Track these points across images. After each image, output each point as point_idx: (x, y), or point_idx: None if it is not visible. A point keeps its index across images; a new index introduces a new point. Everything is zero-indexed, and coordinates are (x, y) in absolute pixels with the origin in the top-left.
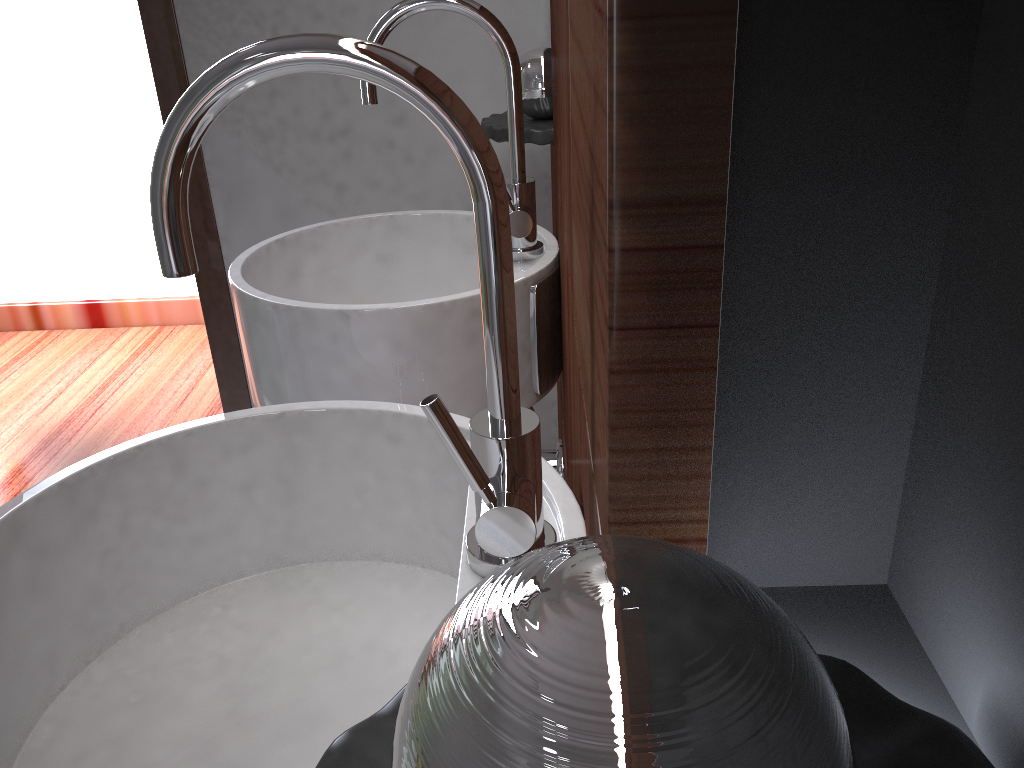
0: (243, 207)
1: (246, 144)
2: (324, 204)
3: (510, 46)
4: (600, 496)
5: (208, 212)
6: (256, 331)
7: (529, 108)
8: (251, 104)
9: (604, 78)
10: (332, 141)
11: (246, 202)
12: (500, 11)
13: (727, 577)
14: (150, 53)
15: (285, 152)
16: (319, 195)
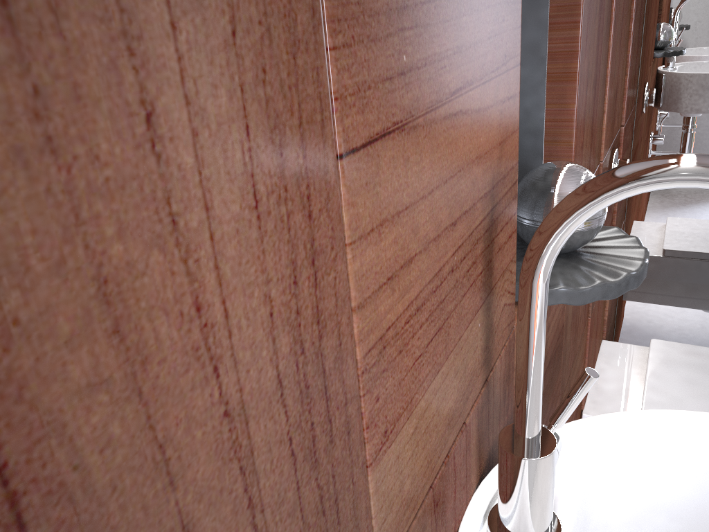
0: None
1: None
2: None
3: None
4: (504, 328)
5: None
6: None
7: None
8: None
9: (516, 118)
10: None
11: None
12: None
13: (534, 170)
14: None
15: None
16: None
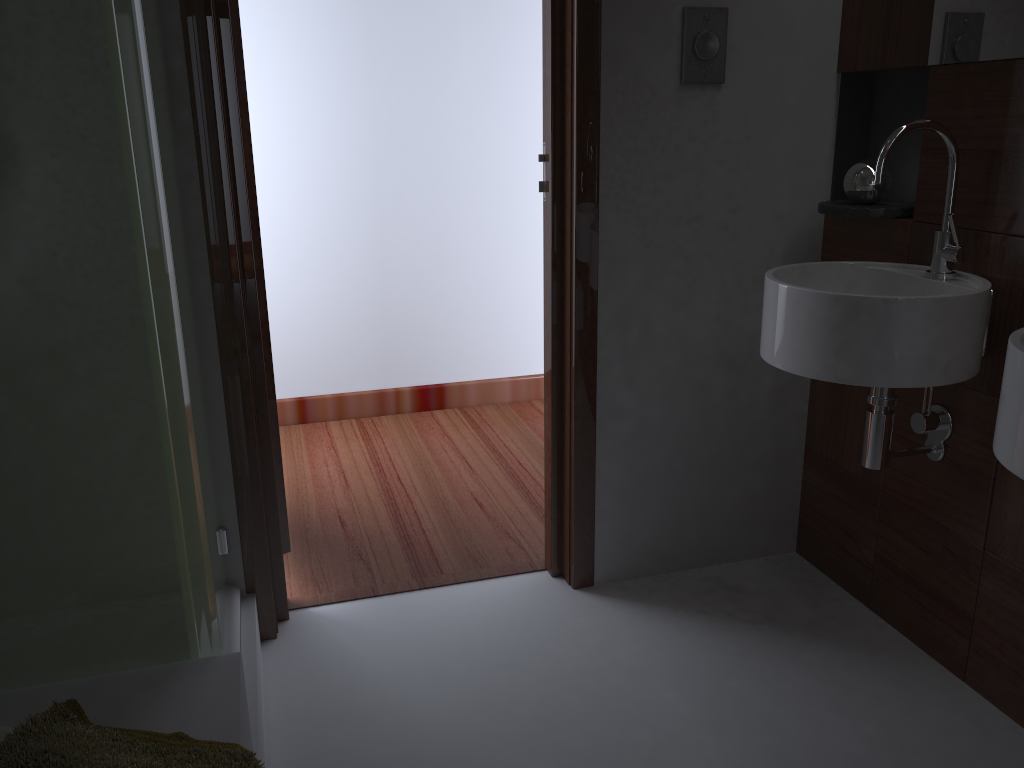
0: (619, 274)
1: (629, 227)
2: (675, 271)
3: (958, 150)
4: None
5: (594, 278)
6: (855, 320)
7: (867, 196)
8: (638, 198)
9: None
10: (687, 225)
11: (622, 270)
12: (804, 138)
13: None
14: (577, 161)
15: (655, 233)
16: (673, 264)
